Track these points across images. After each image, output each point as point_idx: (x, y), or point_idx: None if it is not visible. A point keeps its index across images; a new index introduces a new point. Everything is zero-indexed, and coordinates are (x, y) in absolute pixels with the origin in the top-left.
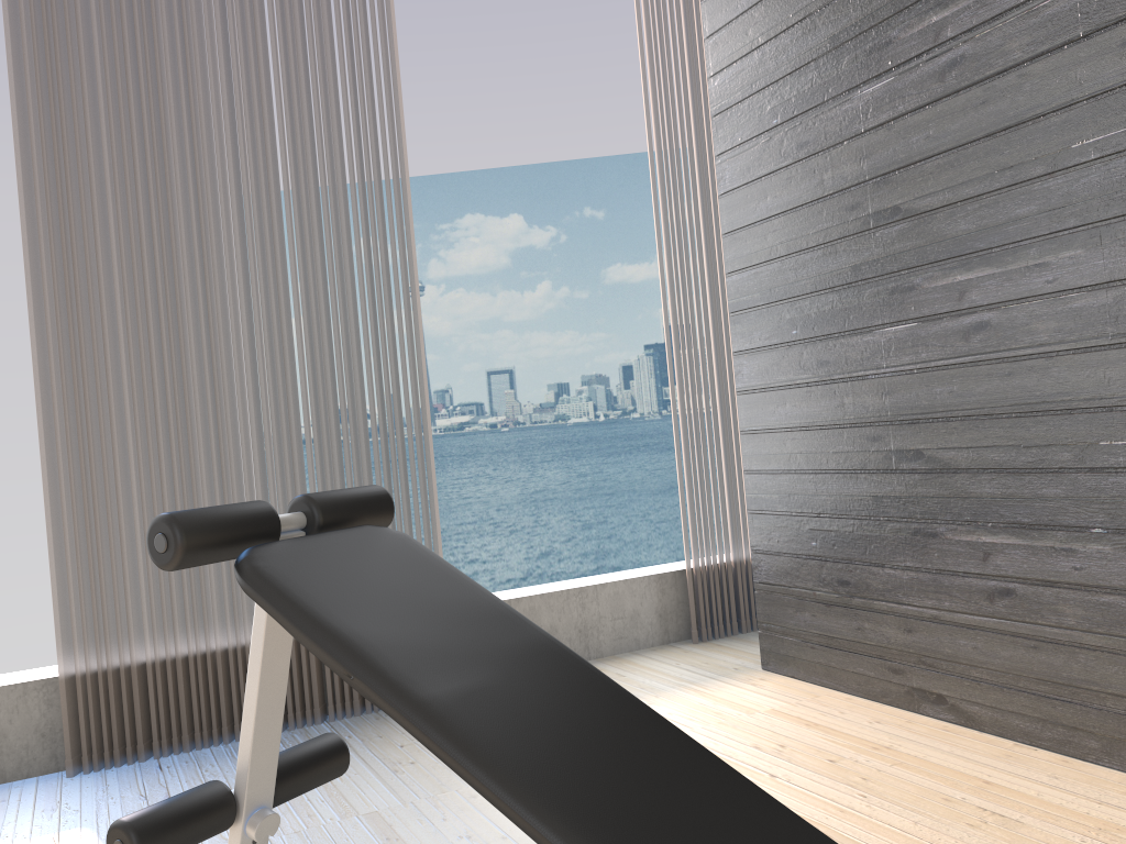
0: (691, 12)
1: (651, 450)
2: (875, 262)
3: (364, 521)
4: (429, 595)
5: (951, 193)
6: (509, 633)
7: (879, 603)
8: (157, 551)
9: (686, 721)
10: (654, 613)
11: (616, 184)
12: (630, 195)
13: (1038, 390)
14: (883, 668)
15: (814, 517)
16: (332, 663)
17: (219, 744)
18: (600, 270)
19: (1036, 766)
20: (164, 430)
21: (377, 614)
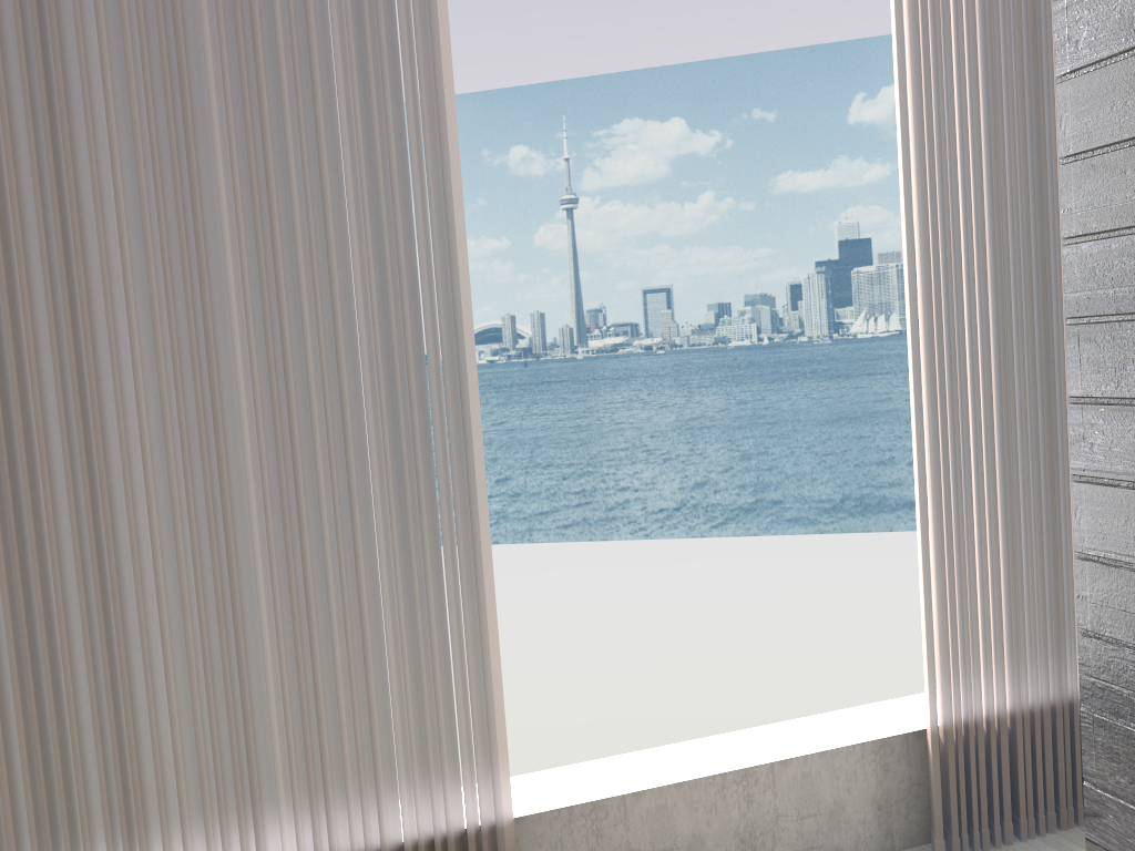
0: None
1: (819, 377)
2: None
3: None
4: None
5: None
6: None
7: None
8: None
9: None
10: (870, 805)
11: (790, 81)
12: (805, 93)
13: None
14: None
15: None
16: None
17: None
18: (769, 179)
19: None
20: None
21: None
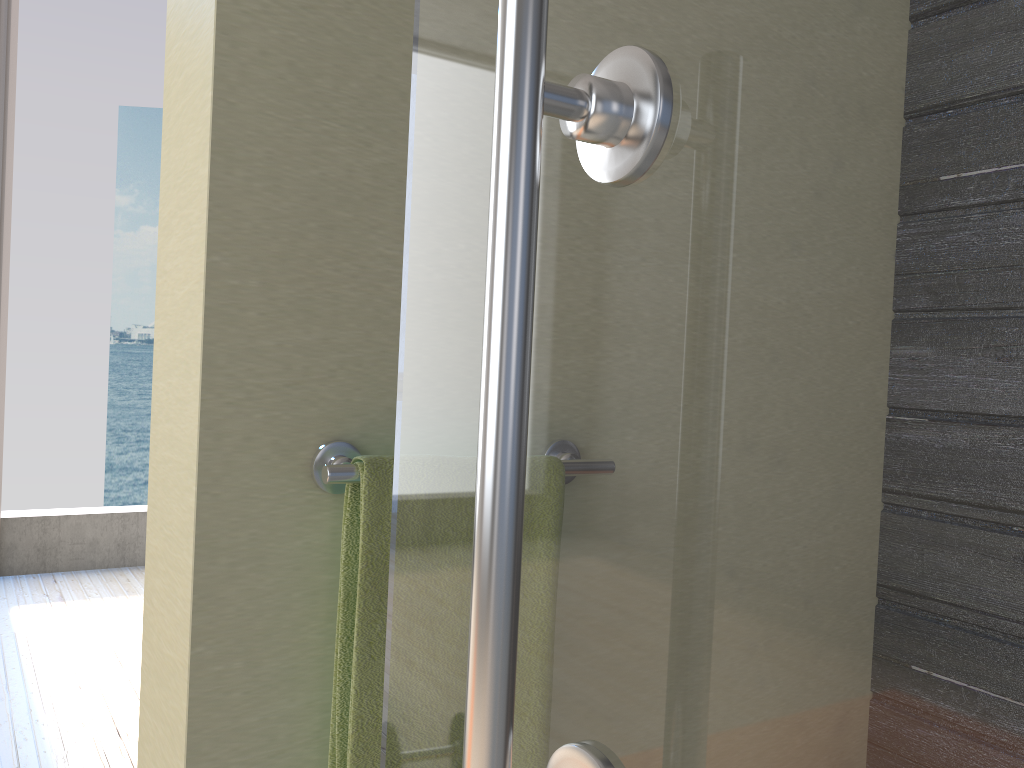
0: None
1: None
2: None
3: None
4: None
5: None
6: None
7: None
8: None
9: (120, 616)
10: None
11: None
12: None
13: None
14: None
15: None
16: None
17: None
18: None
19: None
20: None
21: None
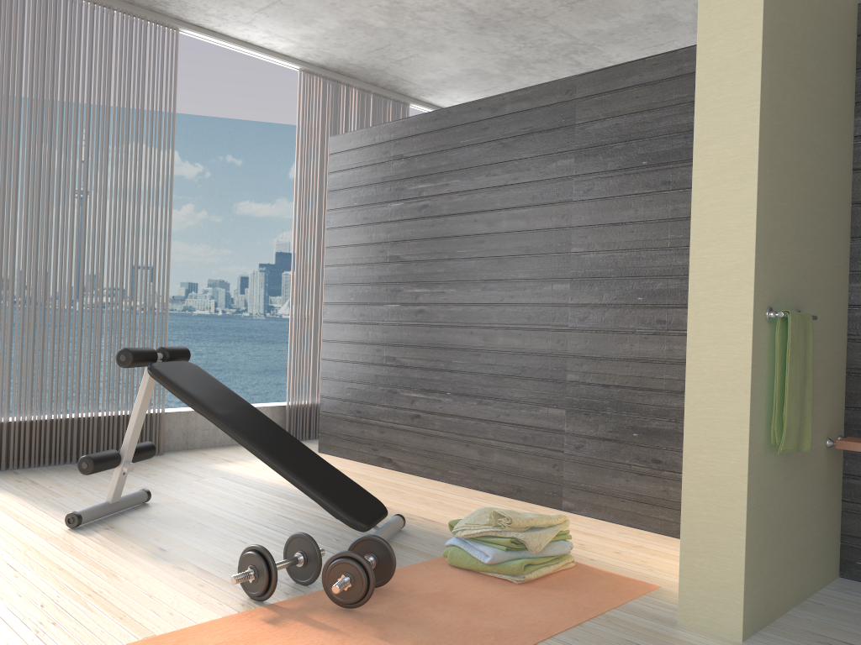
0: (324, 128)
1: (255, 341)
2: (388, 276)
3: (181, 359)
4: (211, 386)
5: (417, 256)
6: (238, 401)
7: (372, 421)
8: (121, 360)
9: None
10: None
11: (254, 142)
12: (263, 152)
13: (436, 339)
14: (370, 448)
15: (350, 382)
16: (187, 401)
17: (43, 466)
18: (234, 203)
19: (417, 481)
20: (34, 305)
21: (197, 389)
